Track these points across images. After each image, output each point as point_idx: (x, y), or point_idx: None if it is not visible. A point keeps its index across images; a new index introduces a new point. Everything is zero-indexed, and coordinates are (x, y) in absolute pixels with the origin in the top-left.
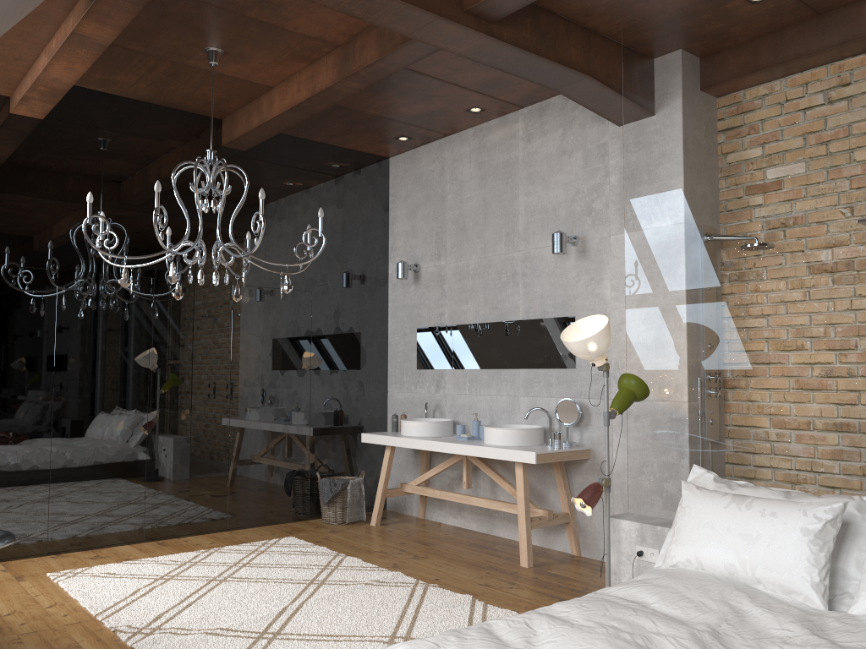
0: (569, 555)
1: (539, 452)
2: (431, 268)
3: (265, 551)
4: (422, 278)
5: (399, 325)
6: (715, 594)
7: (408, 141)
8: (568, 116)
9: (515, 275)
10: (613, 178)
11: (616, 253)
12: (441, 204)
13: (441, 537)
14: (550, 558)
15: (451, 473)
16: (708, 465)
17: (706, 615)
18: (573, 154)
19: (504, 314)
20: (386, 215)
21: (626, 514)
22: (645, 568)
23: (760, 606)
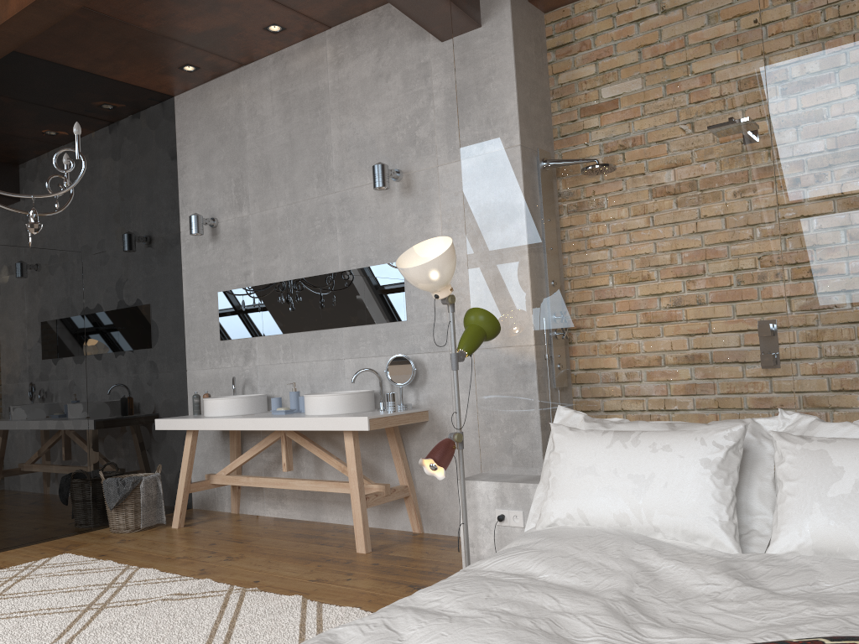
0: (411, 534)
1: (373, 416)
2: (232, 221)
3: (29, 576)
4: (221, 234)
5: (197, 291)
6: (613, 552)
7: (195, 72)
8: (383, 34)
9: (331, 220)
10: (438, 101)
11: (445, 186)
12: (240, 146)
13: (259, 531)
14: (390, 539)
15: (267, 457)
16: (571, 406)
17: (612, 579)
18: (391, 77)
19: (321, 267)
20: (173, 163)
21: (480, 475)
22: (508, 534)
23: (672, 559)
